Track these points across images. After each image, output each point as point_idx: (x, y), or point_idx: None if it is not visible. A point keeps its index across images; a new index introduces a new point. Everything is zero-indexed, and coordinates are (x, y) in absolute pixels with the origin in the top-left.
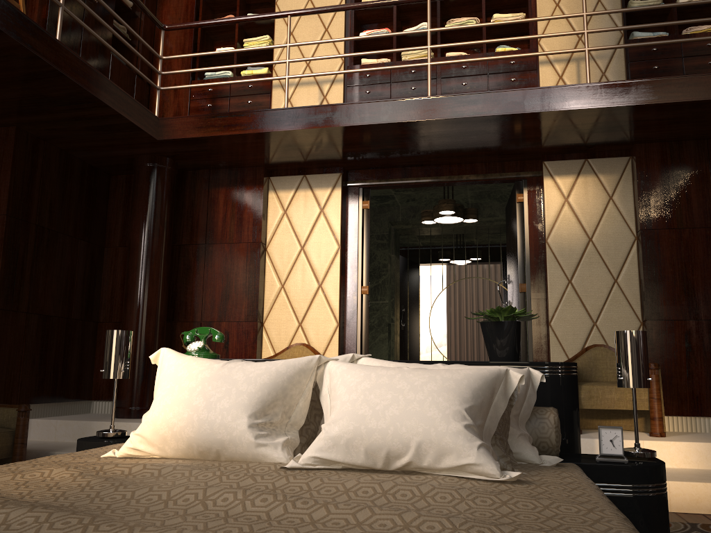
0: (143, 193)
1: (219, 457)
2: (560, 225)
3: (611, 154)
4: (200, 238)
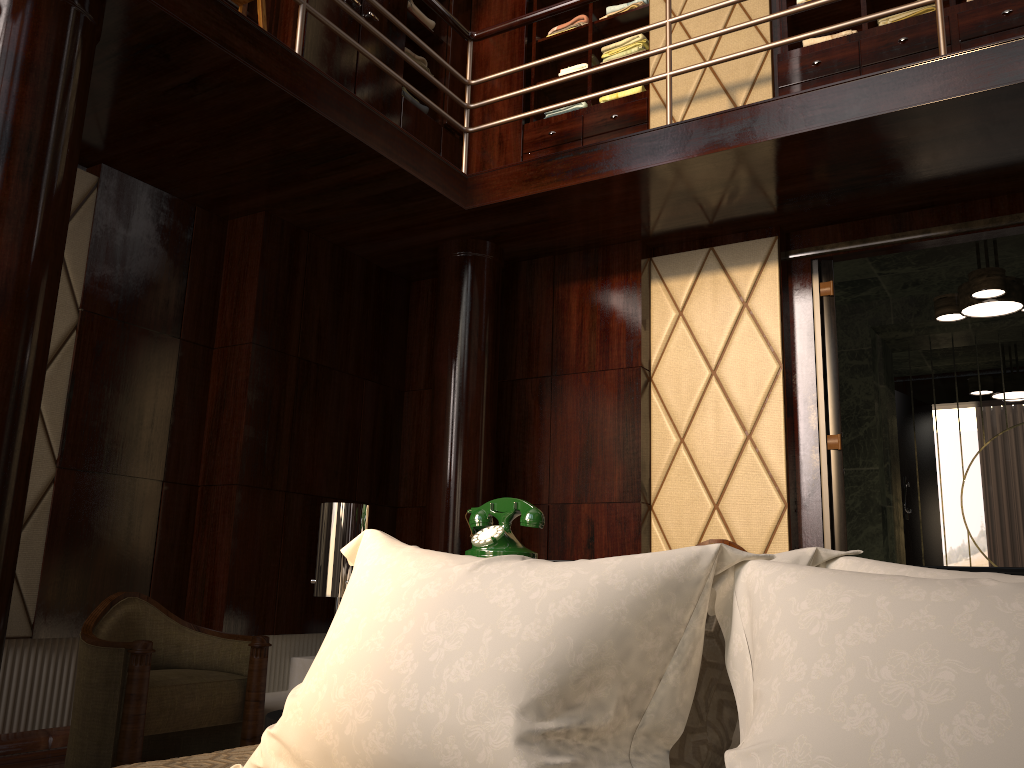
0: (451, 299)
1: None
2: None
3: None
4: (542, 367)
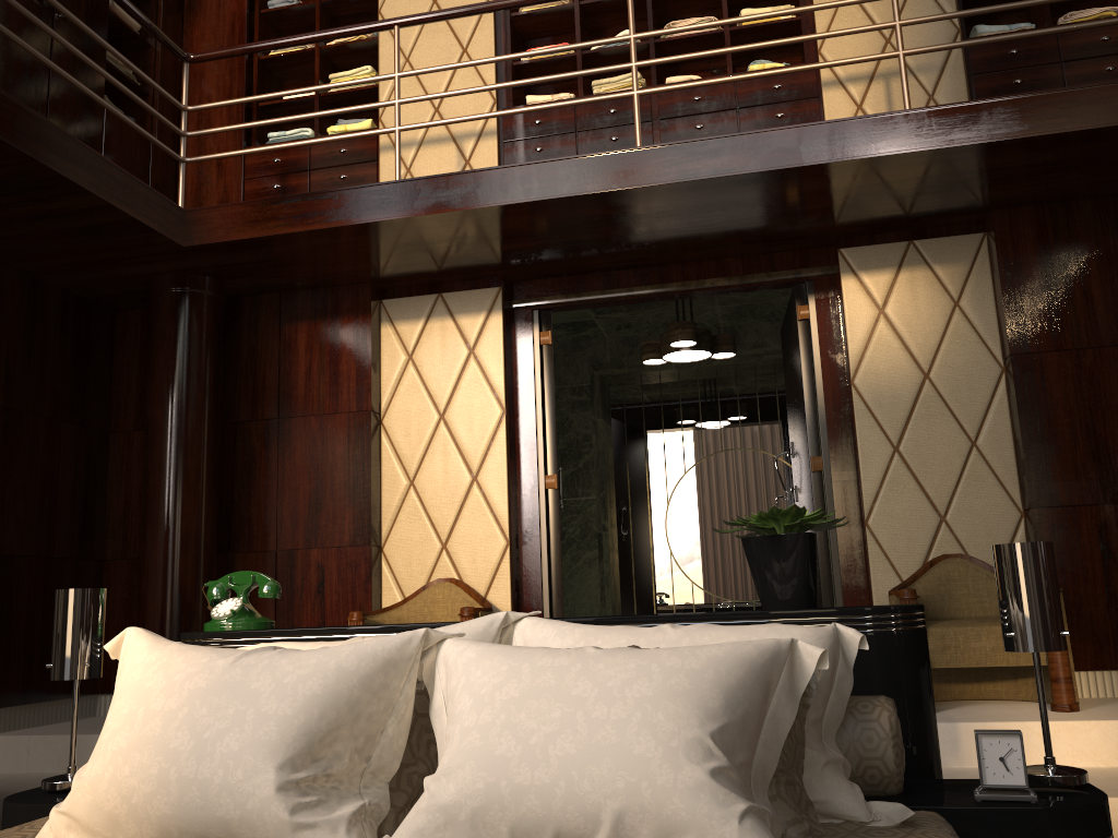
0: (166, 338)
1: None
2: (874, 355)
3: (952, 230)
4: (269, 409)
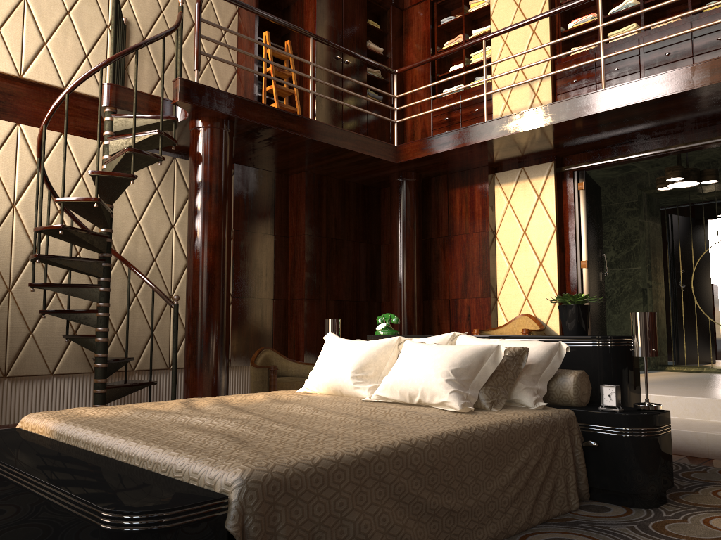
0: (395, 203)
1: (342, 393)
2: None
3: None
4: (444, 232)
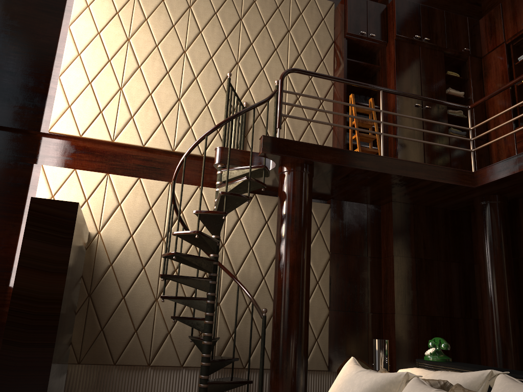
0: (480, 224)
1: None
2: None
3: None
4: None
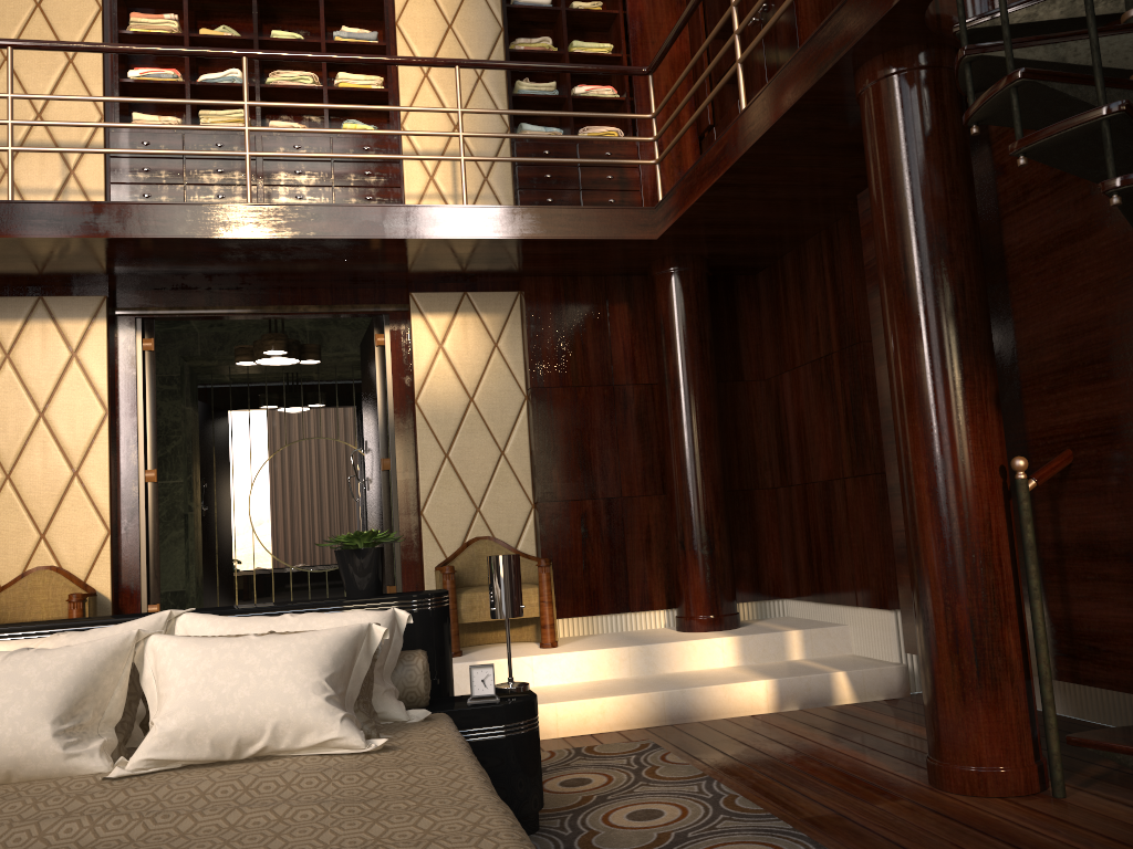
0: None
1: (9, 778)
2: (434, 381)
3: (496, 286)
4: None
